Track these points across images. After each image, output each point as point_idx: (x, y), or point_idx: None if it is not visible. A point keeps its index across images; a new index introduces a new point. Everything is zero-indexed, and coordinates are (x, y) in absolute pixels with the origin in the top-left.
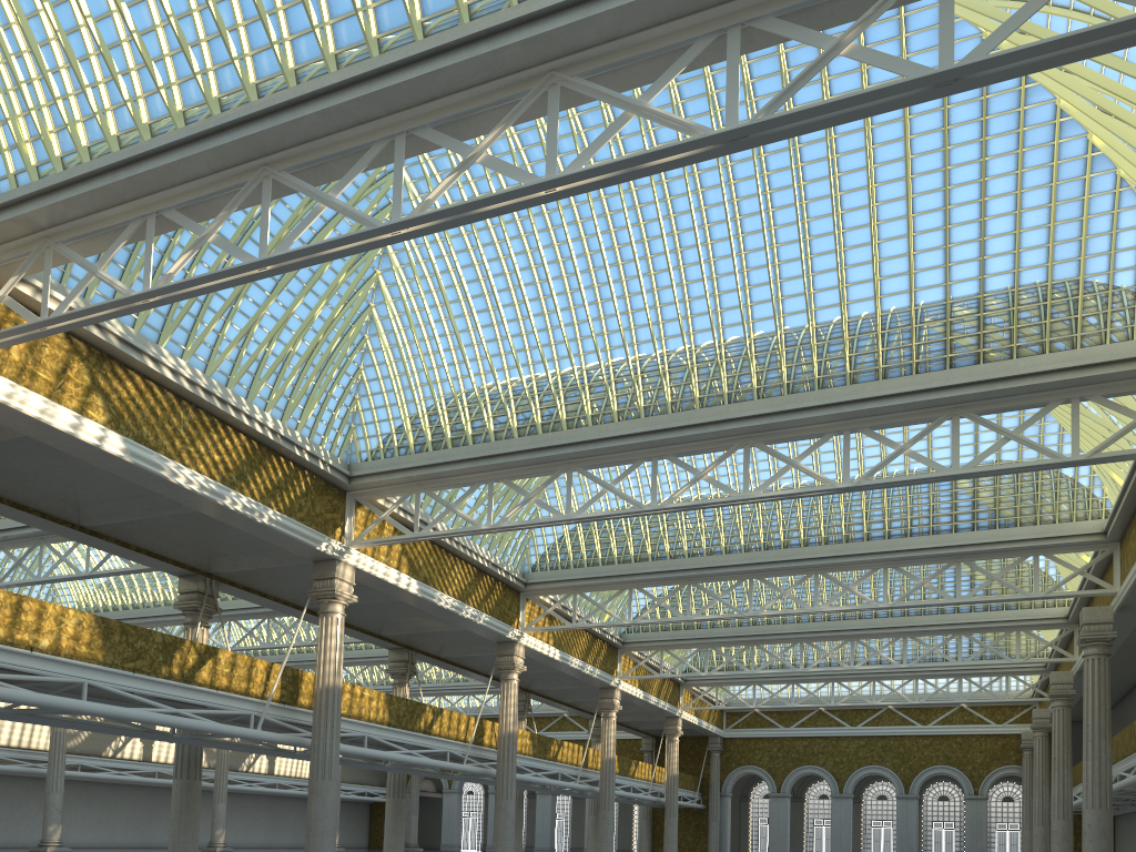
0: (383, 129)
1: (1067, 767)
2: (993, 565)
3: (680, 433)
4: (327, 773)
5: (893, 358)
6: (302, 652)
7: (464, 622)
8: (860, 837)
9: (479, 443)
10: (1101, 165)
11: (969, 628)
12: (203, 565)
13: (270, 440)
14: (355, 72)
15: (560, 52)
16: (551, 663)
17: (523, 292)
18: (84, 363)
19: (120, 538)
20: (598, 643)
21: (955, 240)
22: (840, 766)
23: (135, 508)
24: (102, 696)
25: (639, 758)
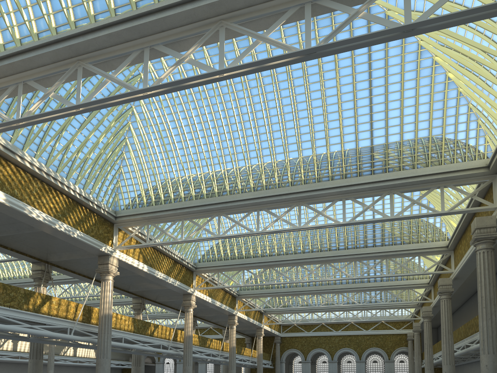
0: (138, 45)
1: (431, 347)
2: (397, 261)
3: (270, 198)
4: (105, 355)
5: (363, 167)
6: (90, 300)
7: (168, 285)
8: None
9: (177, 202)
10: (451, 86)
11: (388, 288)
12: (44, 257)
13: (77, 198)
14: (125, 16)
15: (225, 11)
16: (207, 304)
17: (198, 133)
18: None
19: (2, 244)
20: (227, 295)
21: (390, 116)
22: (331, 348)
23: (10, 229)
24: None
25: (244, 346)
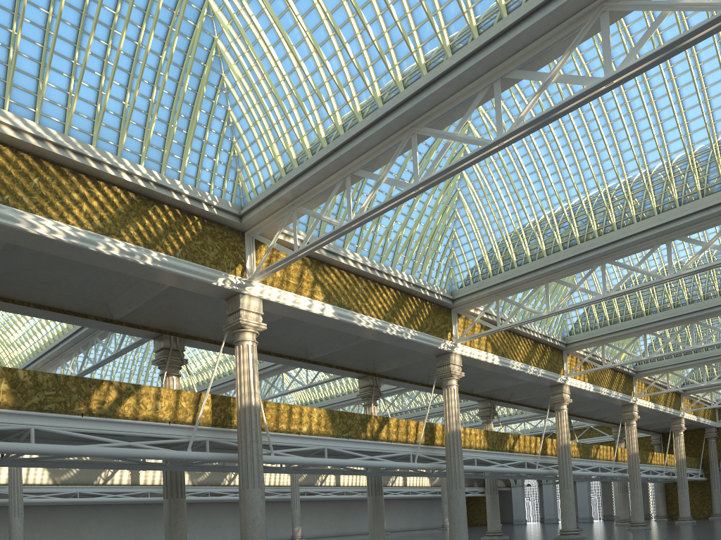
0: (484, 81)
1: None
2: None
3: (688, 219)
4: (458, 484)
5: None
6: (418, 410)
7: (528, 377)
8: None
9: (536, 259)
10: None
11: None
12: (370, 369)
13: (406, 288)
14: (466, 52)
15: None
16: (587, 394)
17: (561, 153)
18: (310, 269)
19: (327, 362)
20: (618, 375)
21: None
22: None
23: (336, 344)
24: (329, 453)
25: (650, 449)
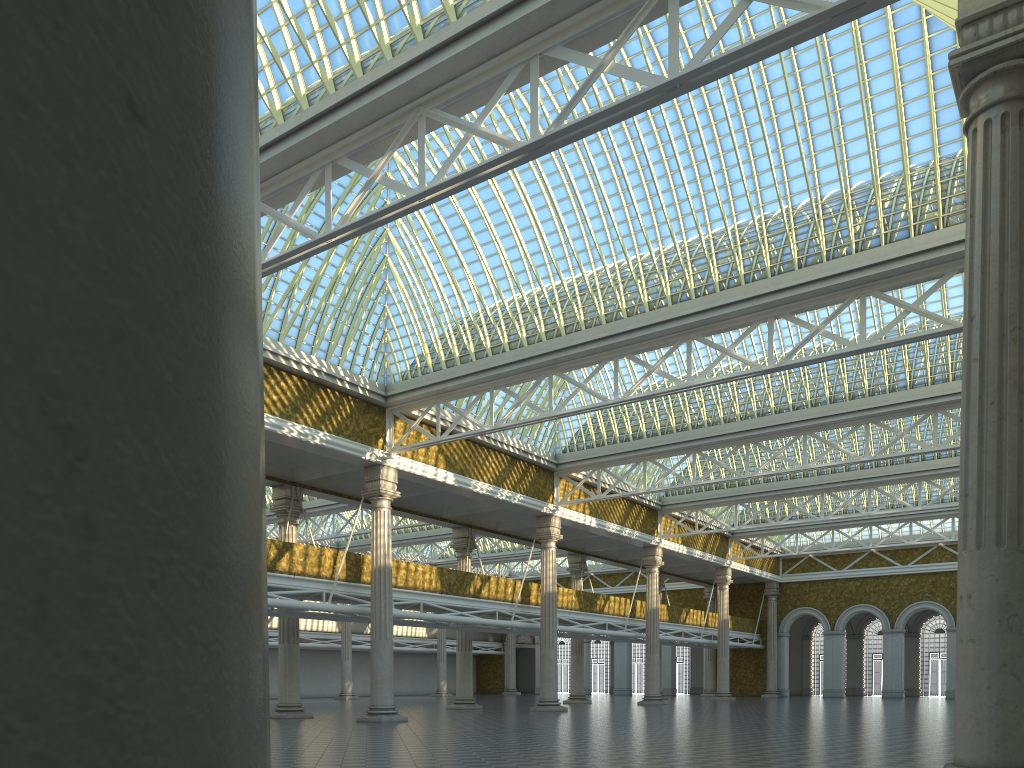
0: (316, 162)
1: None
2: None
3: (632, 335)
4: (383, 634)
5: (806, 249)
6: (401, 533)
7: (501, 503)
8: (917, 668)
9: (480, 358)
10: None
11: None
12: (288, 476)
13: (316, 378)
14: (288, 127)
15: (420, 93)
16: (590, 530)
17: (493, 233)
18: None
19: None
20: (636, 508)
21: (849, 137)
22: (891, 603)
23: None
24: None
25: (703, 605)
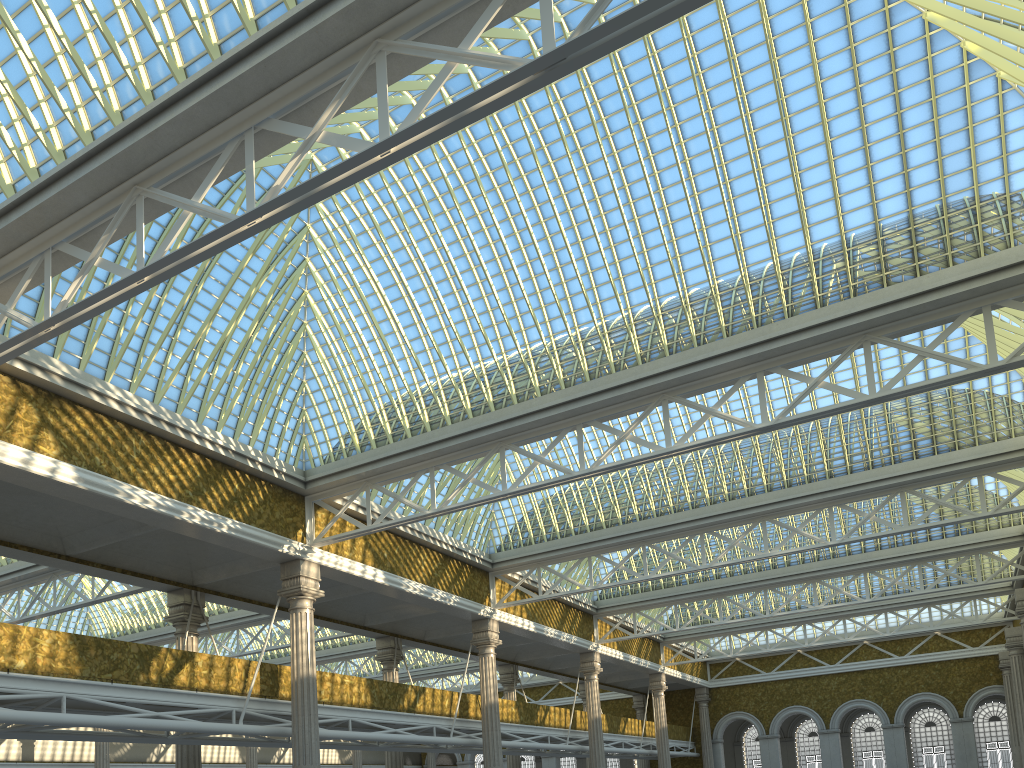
0: (233, 129)
1: None
2: (943, 493)
3: (599, 398)
4: (308, 758)
5: (796, 296)
6: None
7: (435, 605)
8: None
9: (417, 435)
10: (979, 71)
11: (926, 557)
12: (187, 579)
13: (222, 456)
14: (195, 77)
15: (380, 18)
16: (528, 635)
17: (434, 287)
18: (33, 403)
19: (105, 563)
20: (572, 612)
21: (842, 171)
22: (823, 703)
23: (109, 533)
24: (95, 707)
25: (632, 715)
